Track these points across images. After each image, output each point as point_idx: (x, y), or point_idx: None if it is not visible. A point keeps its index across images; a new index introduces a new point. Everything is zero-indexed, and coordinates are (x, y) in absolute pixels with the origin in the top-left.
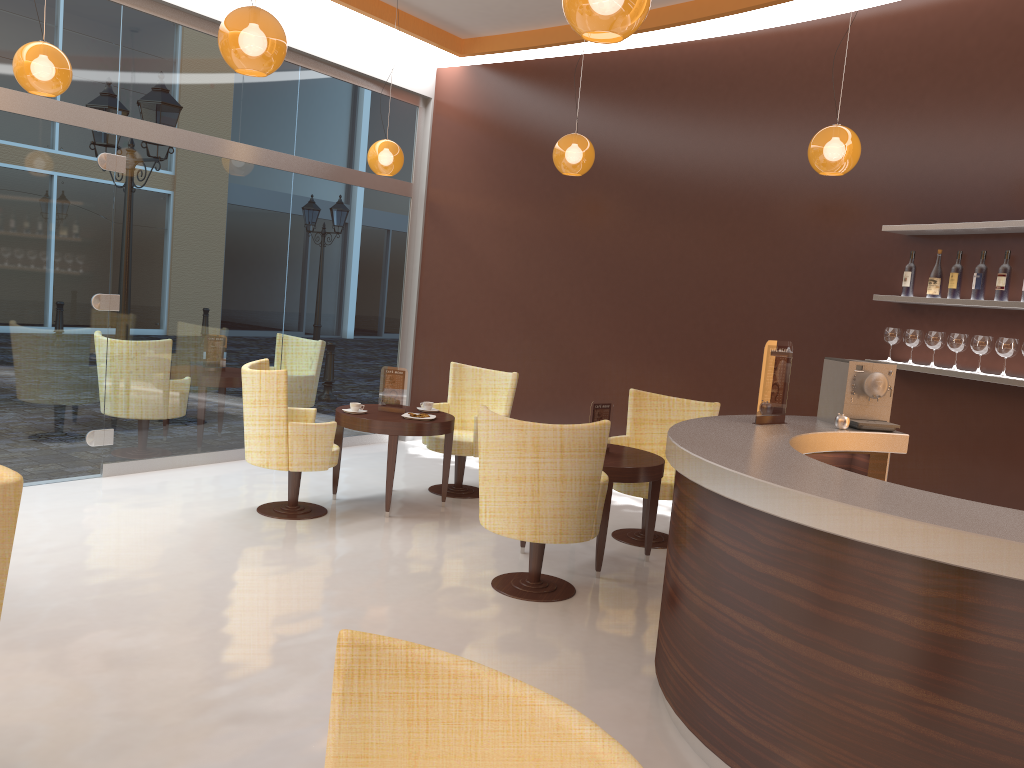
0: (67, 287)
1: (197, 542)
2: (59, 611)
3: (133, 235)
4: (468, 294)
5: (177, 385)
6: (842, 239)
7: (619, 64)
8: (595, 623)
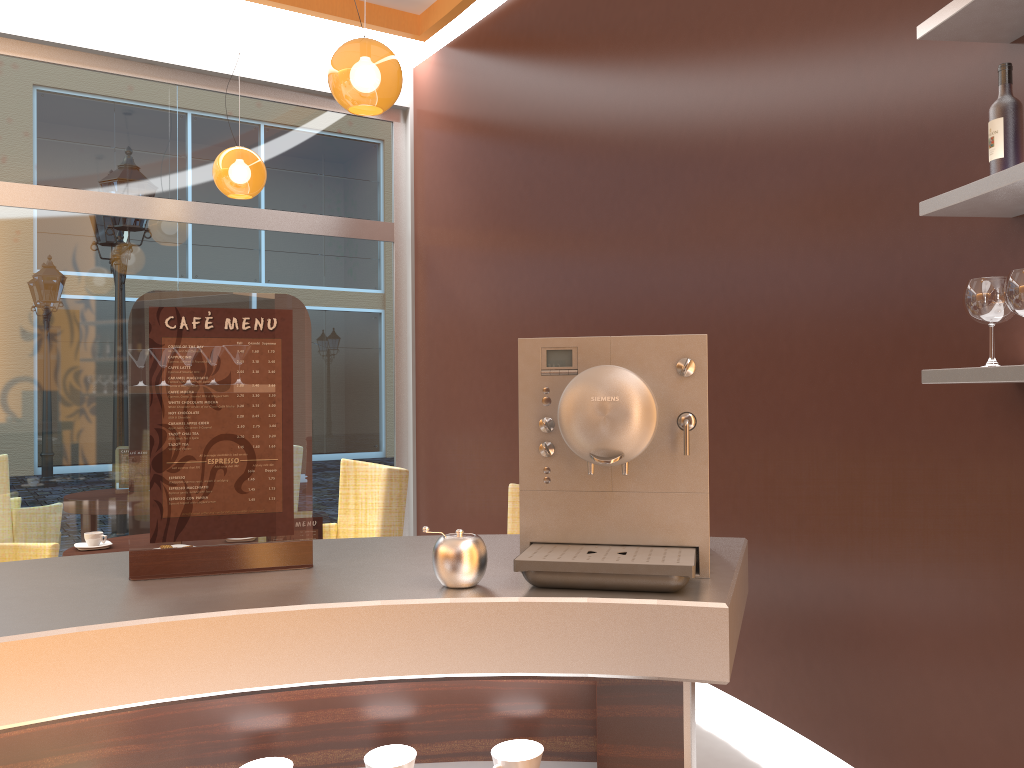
0: None
1: None
2: None
3: None
4: (457, 361)
5: None
6: (892, 114)
7: None
8: None
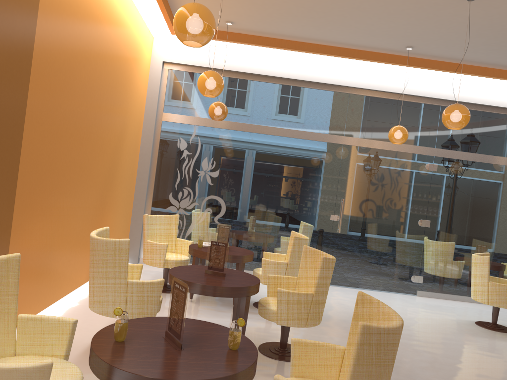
0: (408, 216)
1: (437, 324)
2: None
3: (438, 196)
4: None
5: (454, 262)
6: None
7: None
8: None
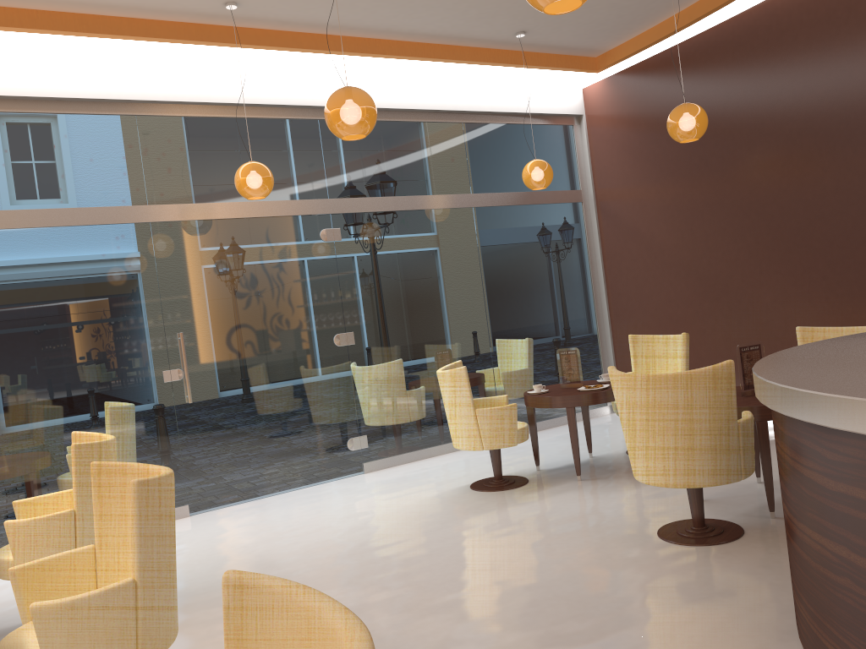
0: (314, 333)
1: (413, 517)
2: (294, 579)
3: (355, 285)
4: (646, 272)
5: (409, 394)
6: None
7: (736, 29)
8: (755, 563)
